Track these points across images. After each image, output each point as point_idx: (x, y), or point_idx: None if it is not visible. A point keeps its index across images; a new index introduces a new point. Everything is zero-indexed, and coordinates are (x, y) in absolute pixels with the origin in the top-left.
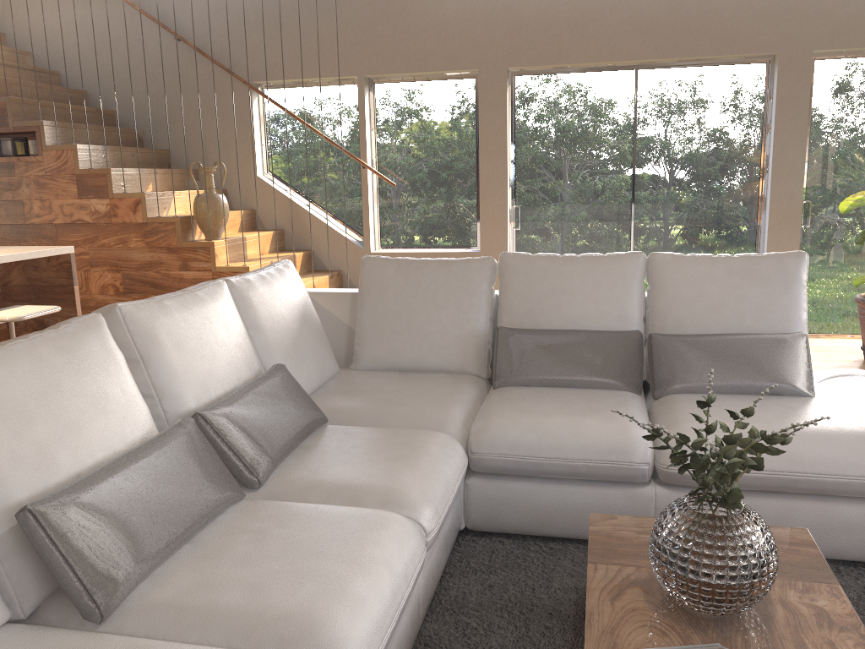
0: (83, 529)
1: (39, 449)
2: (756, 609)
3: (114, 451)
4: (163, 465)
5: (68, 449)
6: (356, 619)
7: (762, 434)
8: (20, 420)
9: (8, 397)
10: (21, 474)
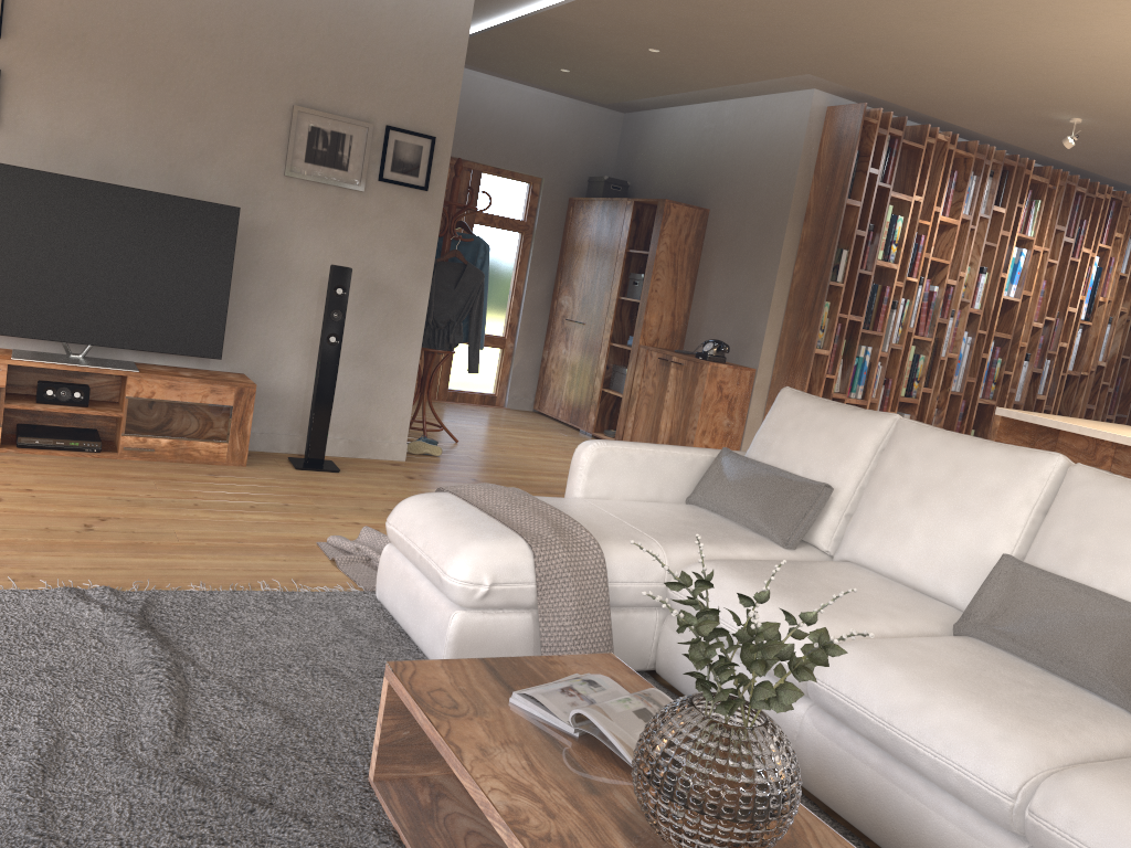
0: (997, 582)
1: (1075, 549)
2: (645, 838)
3: (1127, 600)
4: (1095, 611)
5: (1091, 565)
6: (852, 661)
7: (685, 577)
8: (1086, 525)
9: (1097, 508)
10: (1051, 553)
